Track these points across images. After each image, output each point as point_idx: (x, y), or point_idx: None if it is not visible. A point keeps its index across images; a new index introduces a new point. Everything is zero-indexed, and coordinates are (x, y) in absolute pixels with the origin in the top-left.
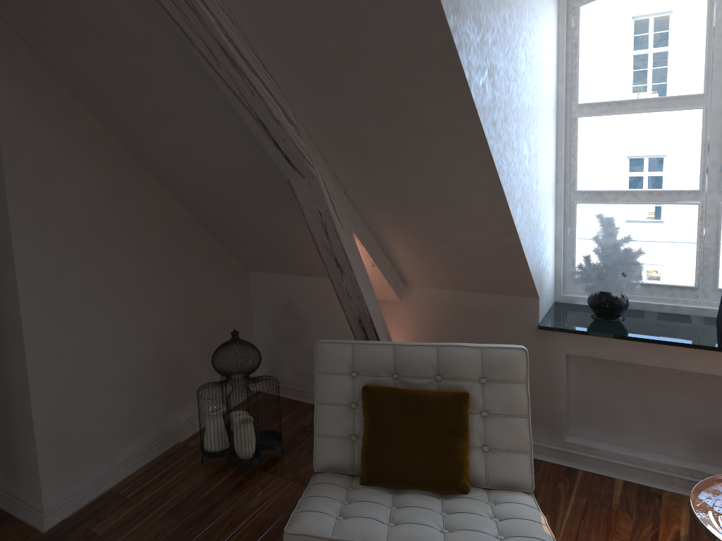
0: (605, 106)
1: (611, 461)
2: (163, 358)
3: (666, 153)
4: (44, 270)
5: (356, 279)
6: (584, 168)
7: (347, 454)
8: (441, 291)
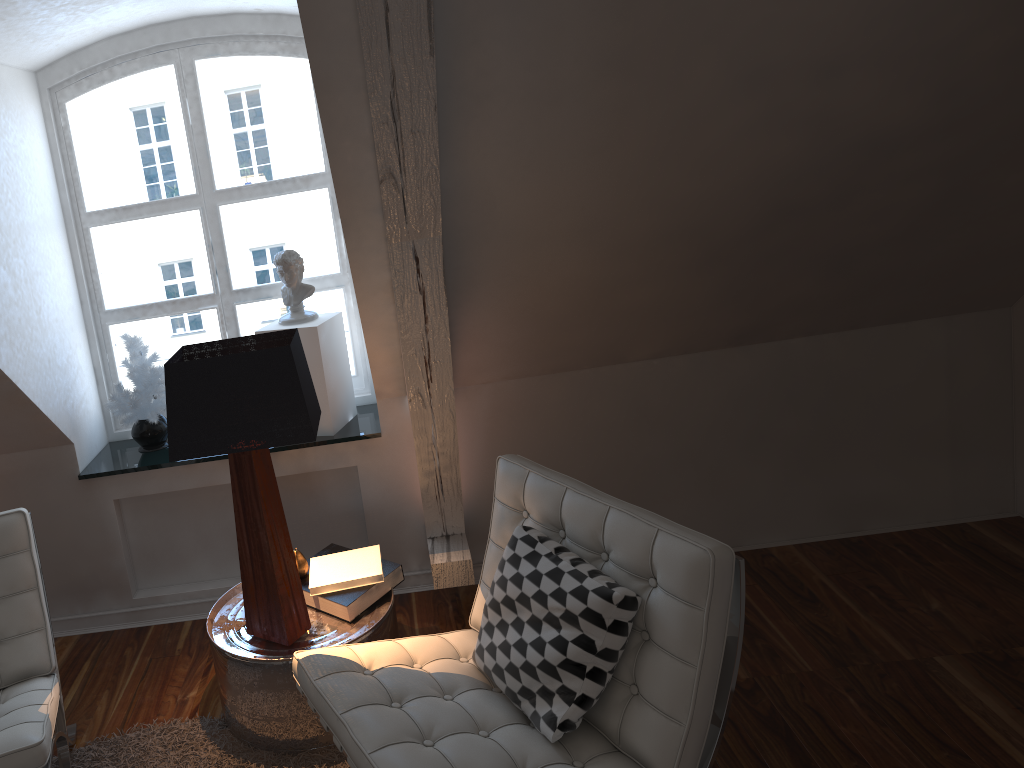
0: (113, 213)
1: (180, 603)
2: None
3: (180, 259)
4: None
5: None
6: (108, 283)
7: None
8: None
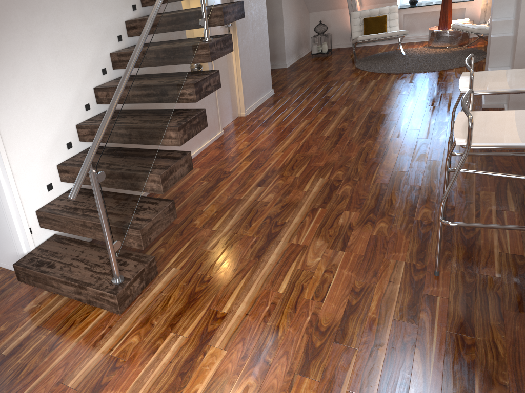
0: None
1: (413, 38)
2: (297, 33)
3: None
4: (284, 4)
5: (355, 0)
6: None
7: (360, 34)
8: (371, 6)
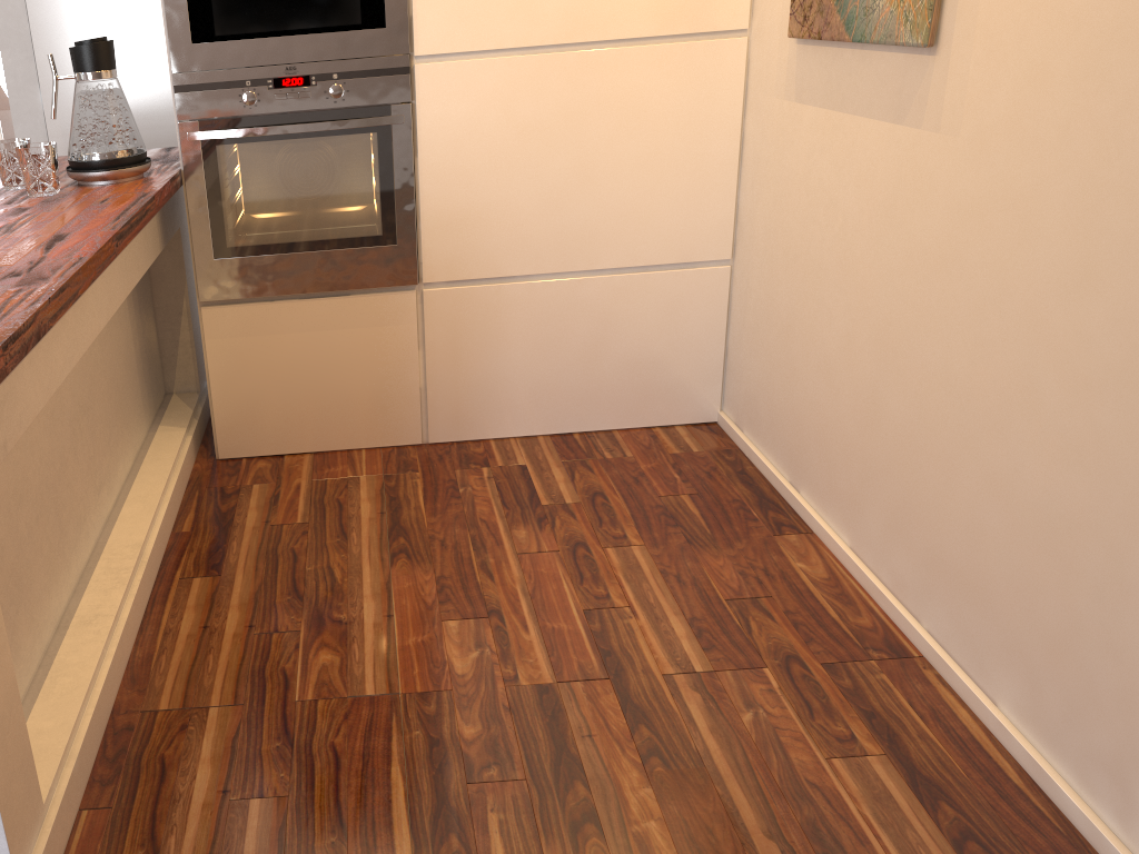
0: None
1: None
2: None
3: None
4: None
5: None
6: None
7: None
8: None
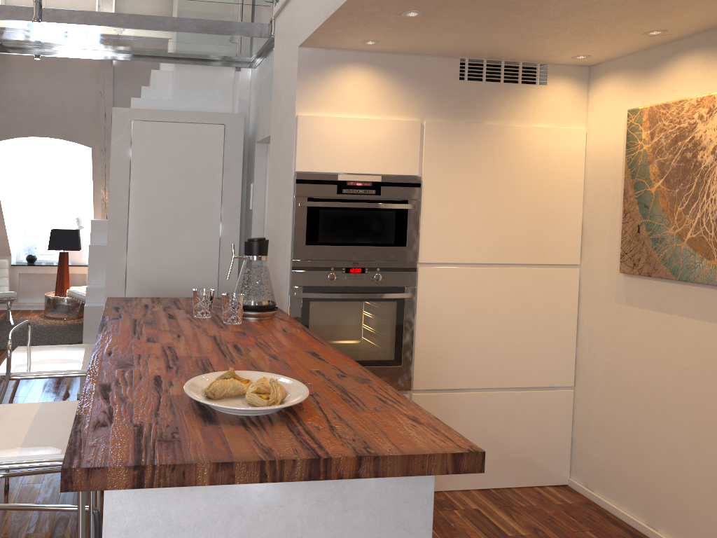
0: (32, 198)
1: (31, 305)
2: None
3: (48, 214)
4: None
5: None
6: (26, 217)
7: None
8: None
